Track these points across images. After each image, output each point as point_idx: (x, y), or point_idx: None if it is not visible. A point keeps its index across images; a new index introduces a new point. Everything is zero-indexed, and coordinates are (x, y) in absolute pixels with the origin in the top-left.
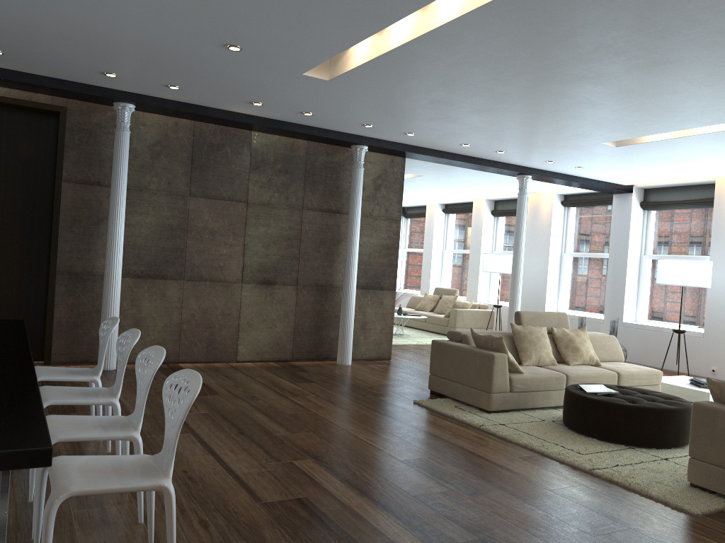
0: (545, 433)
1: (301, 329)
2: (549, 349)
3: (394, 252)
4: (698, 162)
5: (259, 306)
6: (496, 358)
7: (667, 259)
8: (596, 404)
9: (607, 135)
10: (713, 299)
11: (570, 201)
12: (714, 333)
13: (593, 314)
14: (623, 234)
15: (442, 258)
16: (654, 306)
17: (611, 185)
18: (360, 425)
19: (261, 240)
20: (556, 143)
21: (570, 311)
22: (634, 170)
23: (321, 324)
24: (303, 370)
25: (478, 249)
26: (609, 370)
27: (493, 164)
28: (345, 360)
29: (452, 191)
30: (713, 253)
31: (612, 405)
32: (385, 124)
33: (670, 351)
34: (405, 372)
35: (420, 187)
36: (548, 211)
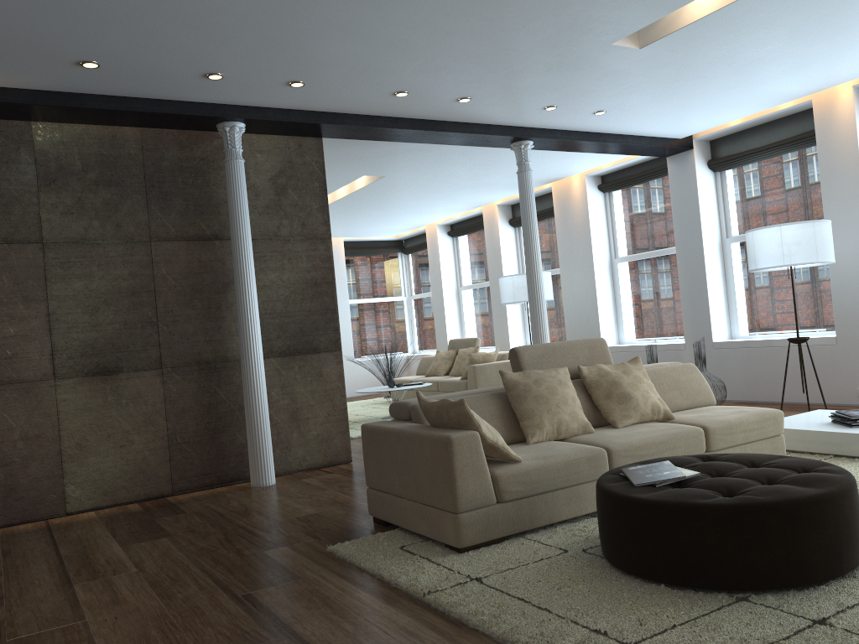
0: (559, 588)
1: (183, 440)
2: (576, 406)
3: (327, 290)
4: (780, 61)
5: (95, 413)
6: (457, 442)
7: (759, 229)
8: (653, 510)
9: (616, 19)
10: (841, 282)
11: (610, 183)
12: (853, 334)
13: (670, 338)
14: (690, 212)
15: (459, 299)
16: (755, 311)
17: (659, 141)
18: (154, 643)
19: (80, 301)
20: (541, 58)
21: (637, 340)
22: (685, 101)
23: (218, 424)
24: (176, 510)
25: (499, 276)
26: (689, 426)
27: (464, 128)
28: (262, 478)
29: (443, 198)
30: (828, 212)
31: (685, 509)
32: (239, 67)
33: (791, 374)
34: (359, 483)
35: (397, 200)
36: (581, 202)
